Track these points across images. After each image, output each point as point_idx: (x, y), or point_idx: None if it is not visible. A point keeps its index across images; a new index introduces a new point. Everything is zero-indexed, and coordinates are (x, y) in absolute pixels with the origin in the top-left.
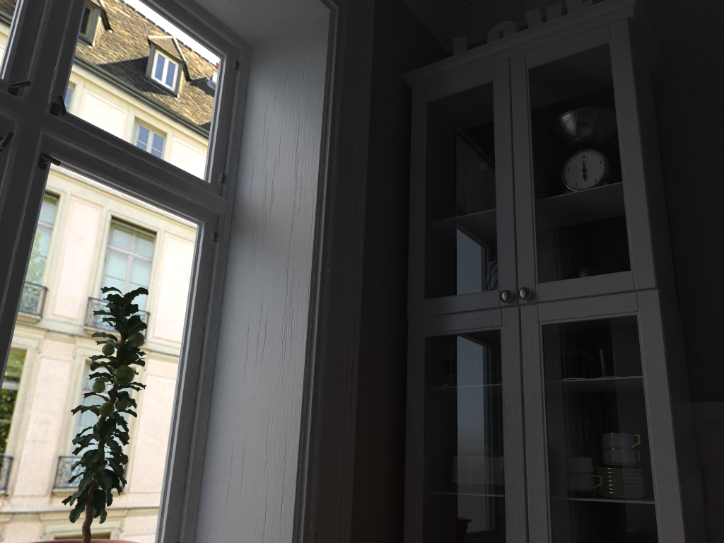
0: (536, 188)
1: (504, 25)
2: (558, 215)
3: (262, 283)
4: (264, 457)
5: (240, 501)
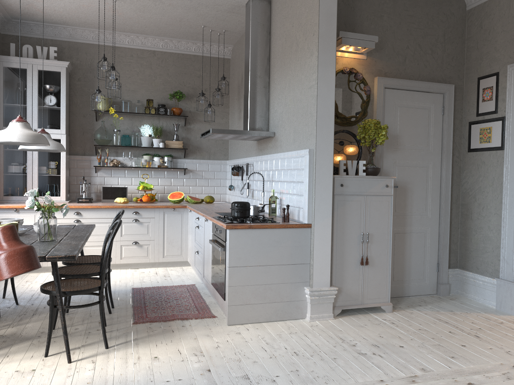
0: (39, 104)
1: (29, 46)
2: (44, 112)
3: None
4: None
5: None
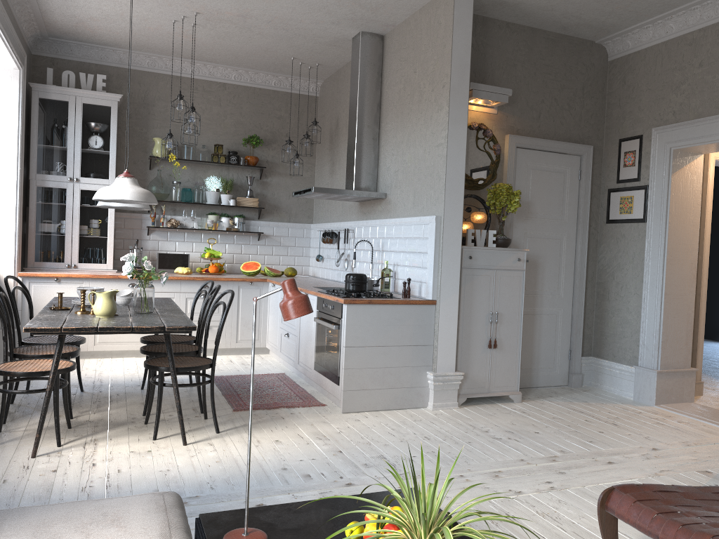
0: (82, 146)
1: (70, 73)
2: (89, 157)
3: None
4: (0, 223)
5: None
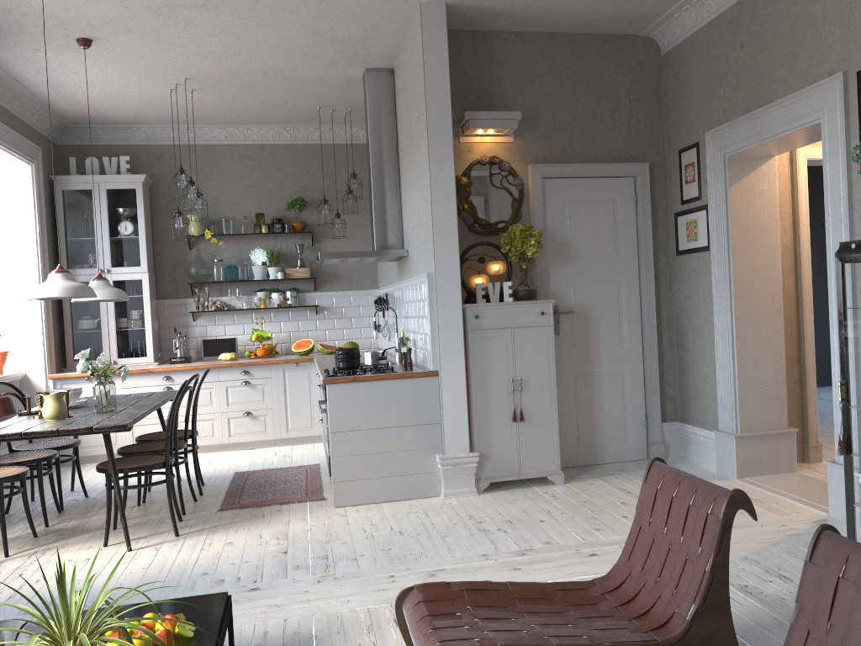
0: (110, 235)
1: (93, 159)
2: (118, 246)
3: (14, 270)
4: (27, 325)
5: (18, 339)
